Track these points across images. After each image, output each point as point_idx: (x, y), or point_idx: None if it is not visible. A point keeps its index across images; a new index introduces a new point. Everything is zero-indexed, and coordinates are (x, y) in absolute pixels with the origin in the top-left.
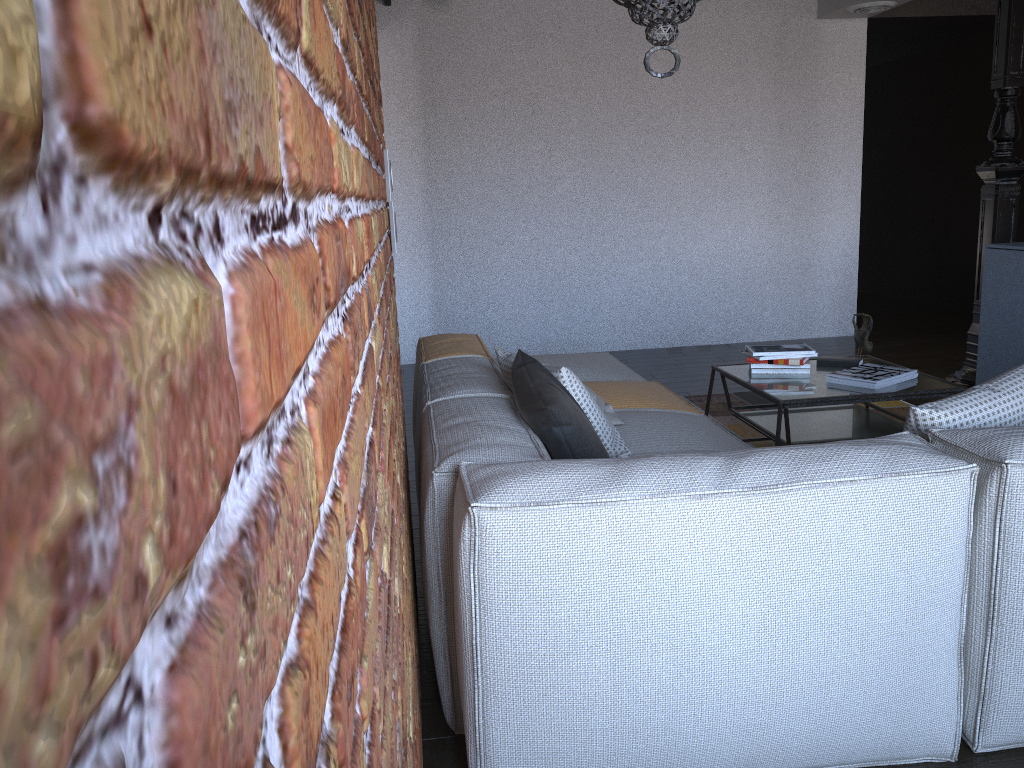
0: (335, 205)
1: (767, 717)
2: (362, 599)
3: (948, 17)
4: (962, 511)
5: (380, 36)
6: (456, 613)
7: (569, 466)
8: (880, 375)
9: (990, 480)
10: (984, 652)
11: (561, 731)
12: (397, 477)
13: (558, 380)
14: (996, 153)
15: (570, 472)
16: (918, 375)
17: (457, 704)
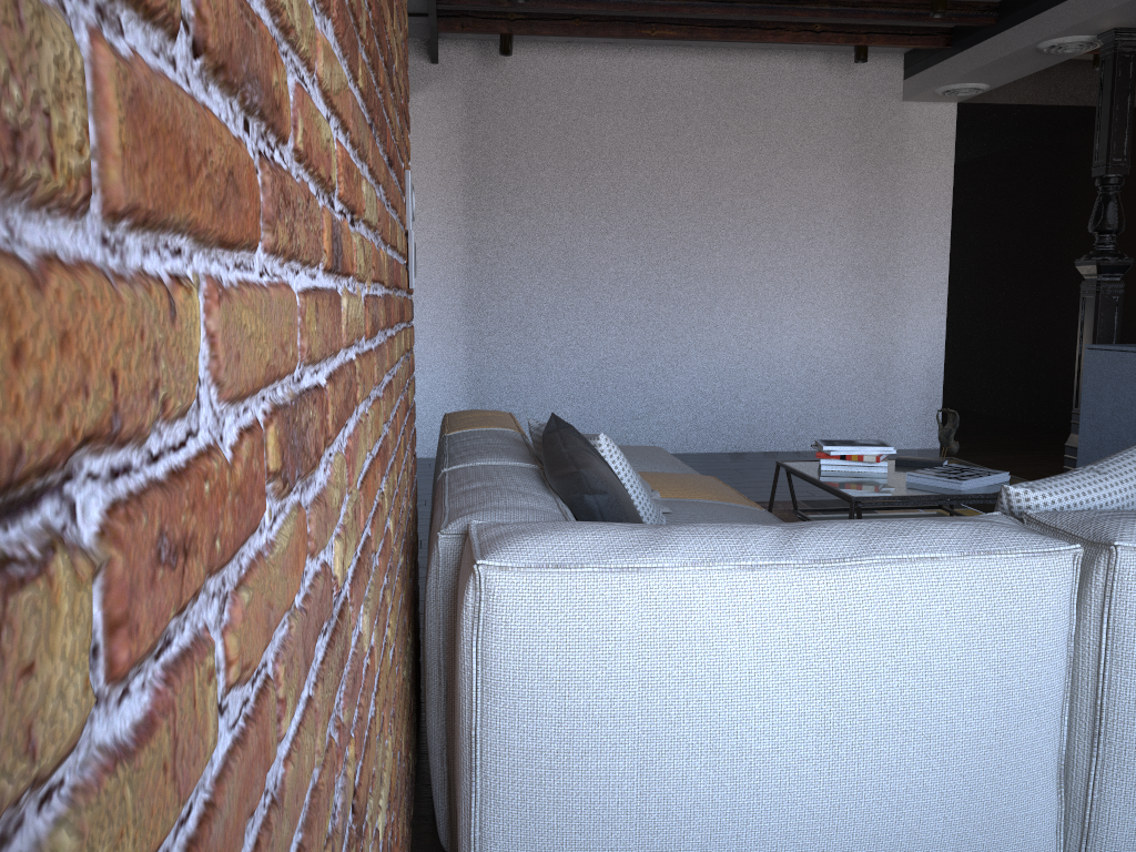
0: (262, 13)
1: (826, 843)
2: (246, 502)
3: (1045, 106)
4: (1063, 601)
5: (424, 96)
6: (456, 702)
7: (598, 527)
8: (967, 475)
9: (1096, 566)
10: (1089, 777)
11: (574, 849)
12: (390, 524)
13: (595, 448)
14: (1097, 246)
15: (599, 533)
16: (1010, 478)
17: (454, 820)
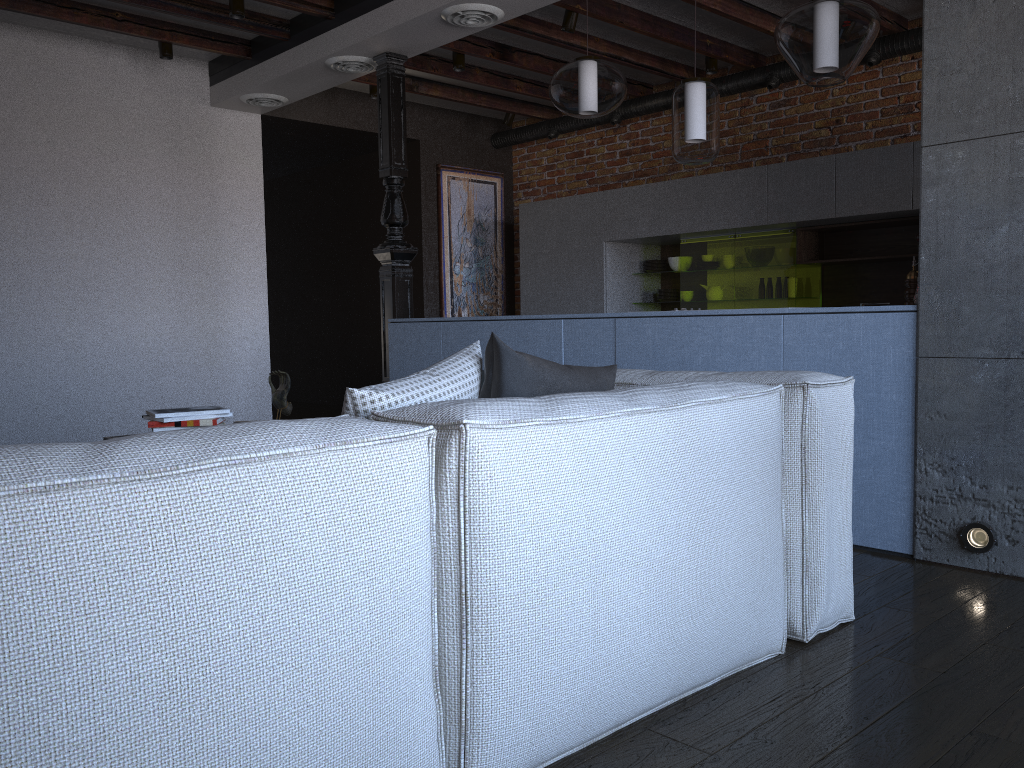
0: None
1: None
2: None
3: (335, 128)
4: (423, 487)
5: None
6: None
7: None
8: None
9: (449, 449)
10: (461, 672)
11: None
12: None
13: None
14: (390, 237)
15: None
16: None
17: None
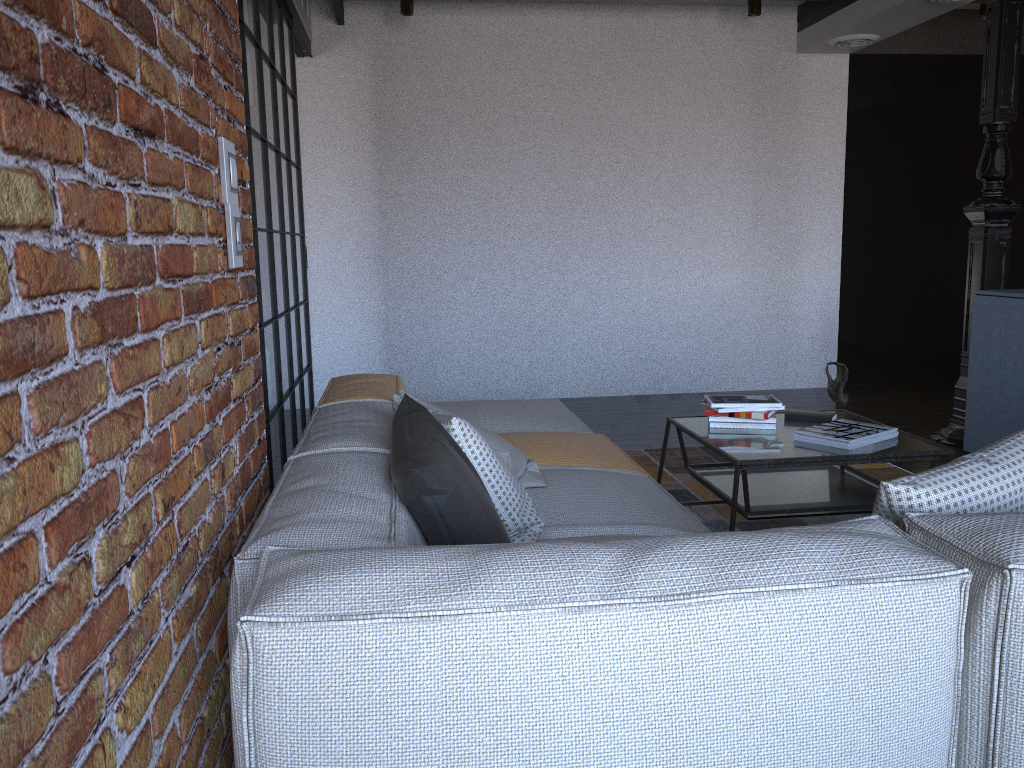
0: None
1: None
2: None
3: (934, 56)
4: (949, 635)
5: (332, 57)
6: None
7: (403, 559)
8: (855, 433)
9: (987, 591)
10: None
11: None
12: (131, 577)
13: (448, 433)
14: (985, 193)
15: (401, 569)
16: (899, 434)
17: None
